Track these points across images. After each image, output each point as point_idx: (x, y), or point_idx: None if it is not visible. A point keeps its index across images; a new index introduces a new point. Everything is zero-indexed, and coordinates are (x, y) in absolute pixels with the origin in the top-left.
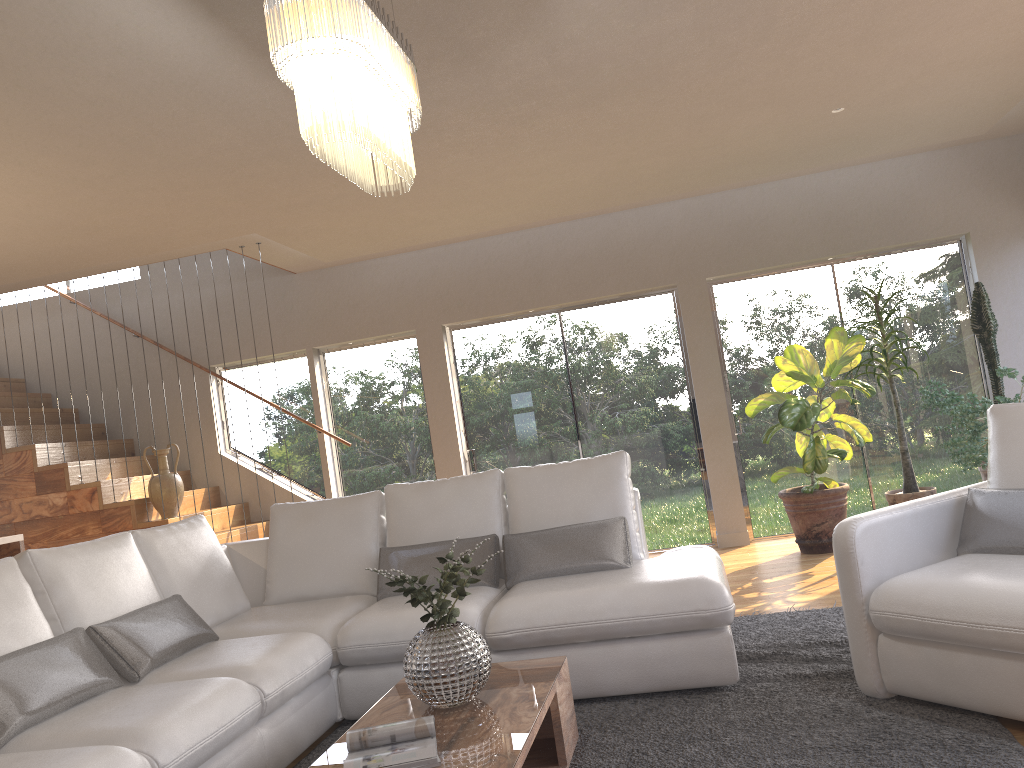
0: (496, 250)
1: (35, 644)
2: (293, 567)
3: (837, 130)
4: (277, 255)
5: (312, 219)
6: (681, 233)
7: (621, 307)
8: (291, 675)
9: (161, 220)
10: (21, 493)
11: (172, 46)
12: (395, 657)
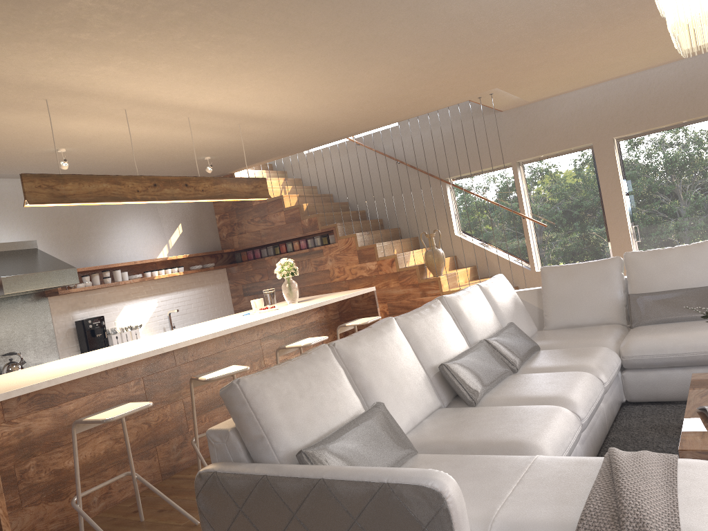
0: (656, 78)
1: (470, 348)
2: (563, 306)
3: None
4: (497, 100)
5: (538, 73)
6: None
7: None
8: (610, 372)
9: (446, 87)
10: (350, 263)
11: None
12: (665, 364)
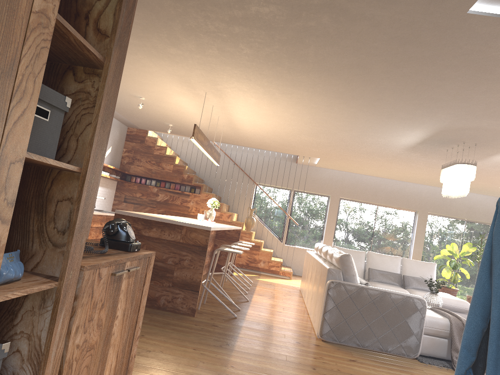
0: (365, 180)
1: None
2: None
3: (494, 190)
4: (305, 160)
5: (340, 161)
6: (425, 195)
7: (397, 211)
8: None
9: (309, 151)
10: (204, 207)
11: (399, 142)
12: None
